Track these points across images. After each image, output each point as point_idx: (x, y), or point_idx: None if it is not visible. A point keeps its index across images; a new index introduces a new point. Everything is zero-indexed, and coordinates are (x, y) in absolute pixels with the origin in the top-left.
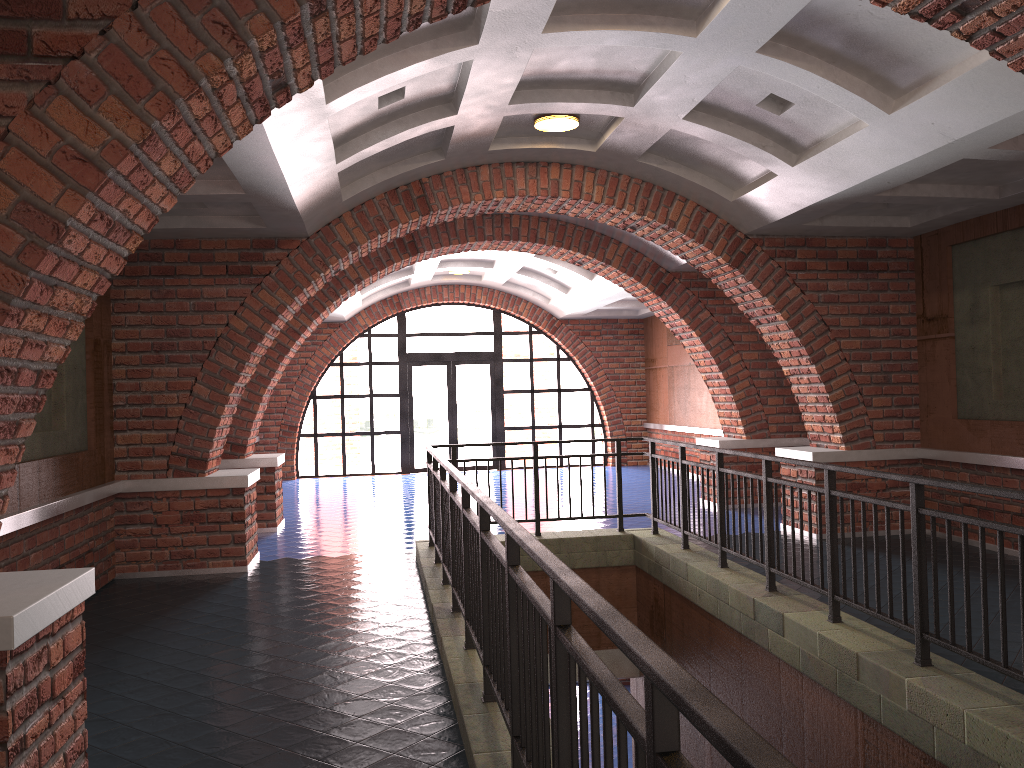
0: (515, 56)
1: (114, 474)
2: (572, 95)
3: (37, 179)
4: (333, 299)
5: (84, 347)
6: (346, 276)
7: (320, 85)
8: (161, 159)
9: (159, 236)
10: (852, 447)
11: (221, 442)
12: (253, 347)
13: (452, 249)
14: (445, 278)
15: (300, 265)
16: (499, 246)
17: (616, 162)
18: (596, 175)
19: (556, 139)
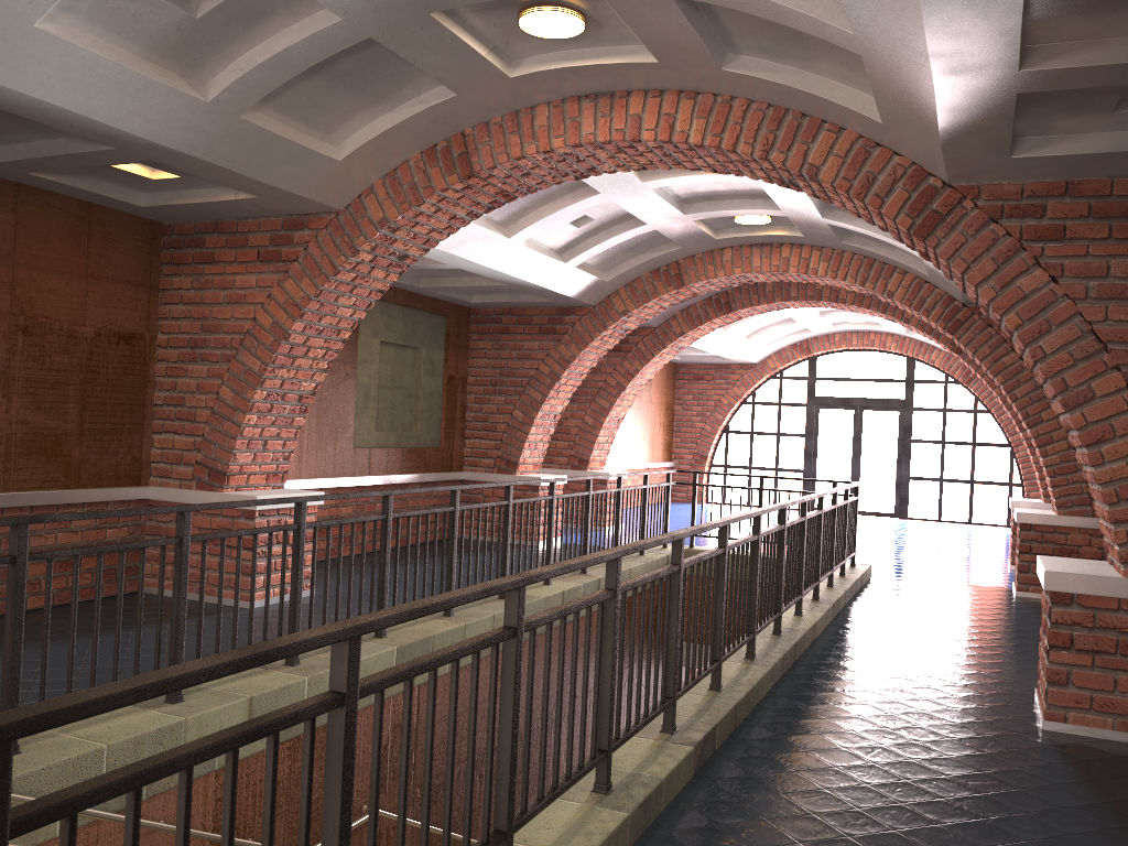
0: (641, 194)
1: (462, 467)
2: (733, 204)
3: (279, 313)
4: (660, 349)
5: (442, 380)
6: (672, 330)
7: (491, 232)
8: (336, 299)
9: (497, 306)
10: (1065, 512)
11: (537, 453)
12: (552, 385)
13: (767, 307)
14: (848, 325)
15: (587, 327)
16: (812, 304)
17: (829, 243)
18: (822, 253)
19: (771, 227)
